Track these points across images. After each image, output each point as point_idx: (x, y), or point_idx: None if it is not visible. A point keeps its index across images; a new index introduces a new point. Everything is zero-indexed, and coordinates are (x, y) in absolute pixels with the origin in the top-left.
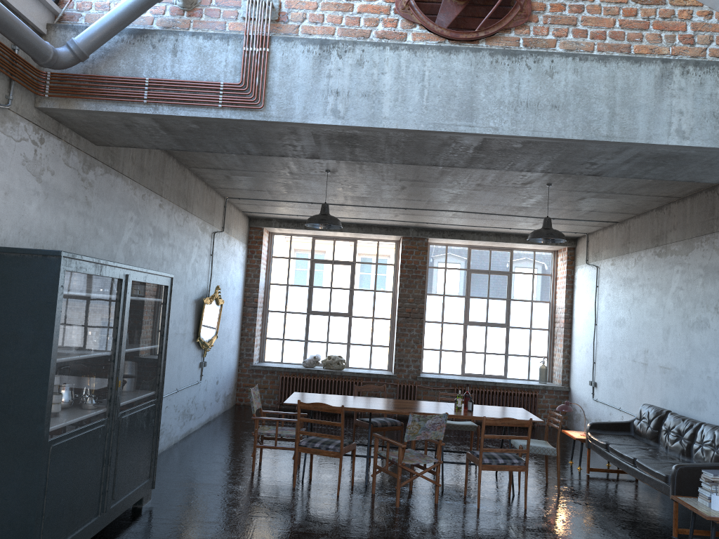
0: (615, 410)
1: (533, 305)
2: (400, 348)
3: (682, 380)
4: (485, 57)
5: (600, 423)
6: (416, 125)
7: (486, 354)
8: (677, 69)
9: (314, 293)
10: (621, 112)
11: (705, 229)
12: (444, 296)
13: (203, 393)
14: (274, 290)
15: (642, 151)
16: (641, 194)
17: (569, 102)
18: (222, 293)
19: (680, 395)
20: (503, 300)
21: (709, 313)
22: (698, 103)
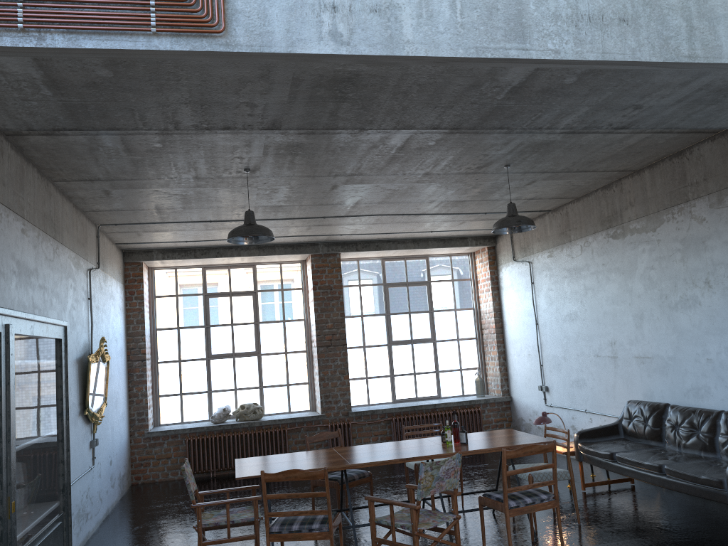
0: (579, 413)
1: (458, 314)
2: (325, 382)
3: (670, 367)
4: None
5: (588, 430)
6: (453, 51)
7: (416, 374)
8: None
9: (212, 333)
10: (699, 25)
11: (675, 199)
12: (362, 317)
13: (98, 480)
14: (163, 336)
15: (716, 78)
16: (598, 169)
17: (639, 14)
18: (105, 347)
19: (670, 384)
20: (426, 313)
21: (697, 289)
22: None
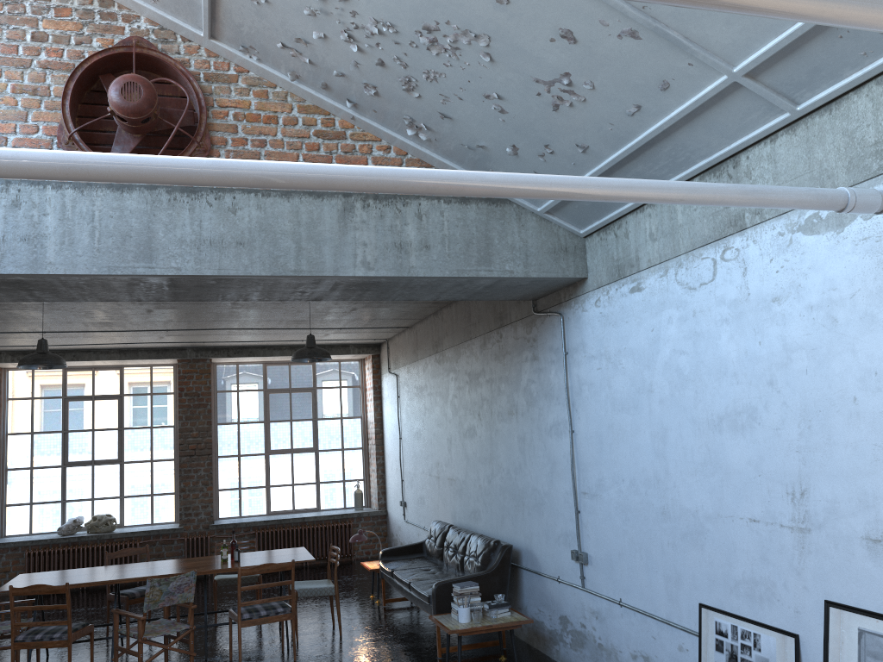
0: (421, 530)
1: (344, 422)
2: (186, 494)
3: (463, 490)
4: (162, 195)
5: (392, 549)
6: (88, 270)
7: (295, 485)
8: (359, 202)
9: (70, 438)
10: (307, 246)
11: (466, 335)
12: (239, 424)
13: None
14: (14, 441)
15: (338, 281)
16: (408, 302)
17: (255, 238)
18: None
19: (463, 506)
20: (309, 421)
21: (475, 420)
22: (380, 235)
